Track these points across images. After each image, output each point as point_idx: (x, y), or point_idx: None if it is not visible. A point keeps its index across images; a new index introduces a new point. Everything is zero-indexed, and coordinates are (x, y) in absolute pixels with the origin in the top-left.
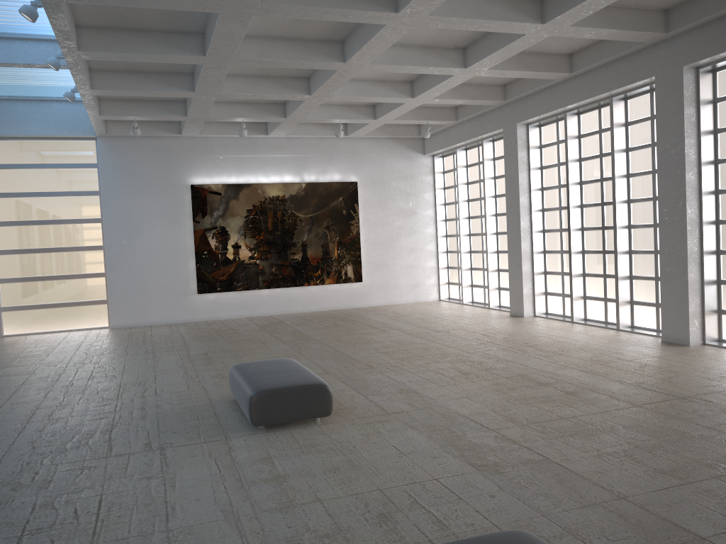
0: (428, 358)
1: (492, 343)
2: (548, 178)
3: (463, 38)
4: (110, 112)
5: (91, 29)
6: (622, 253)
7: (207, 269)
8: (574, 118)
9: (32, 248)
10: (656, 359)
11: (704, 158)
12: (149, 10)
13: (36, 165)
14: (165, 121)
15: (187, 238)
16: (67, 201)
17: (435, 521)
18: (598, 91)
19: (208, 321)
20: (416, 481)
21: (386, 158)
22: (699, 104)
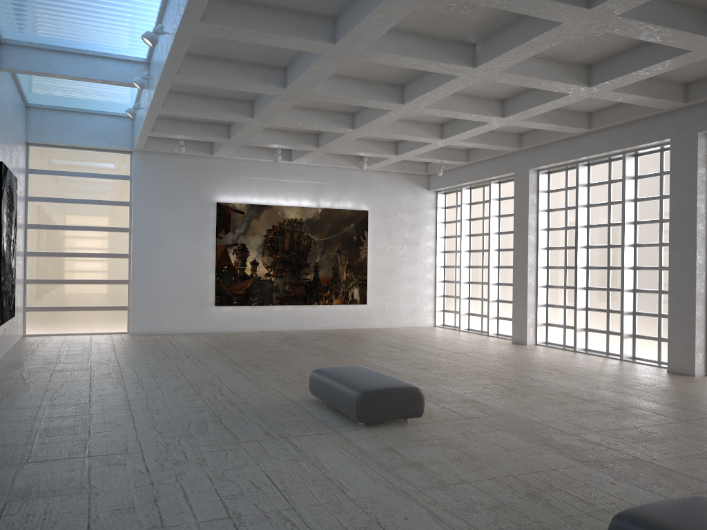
0: (466, 374)
1: (515, 365)
2: (554, 219)
3: (506, 92)
4: (161, 129)
5: (189, 56)
6: (627, 291)
7: (226, 283)
8: (585, 168)
9: (61, 252)
10: (673, 385)
11: None
12: (250, 45)
13: (73, 173)
14: (198, 141)
15: (209, 252)
16: (99, 209)
17: (580, 500)
18: (614, 146)
19: (222, 332)
20: (538, 470)
21: (394, 191)
22: None
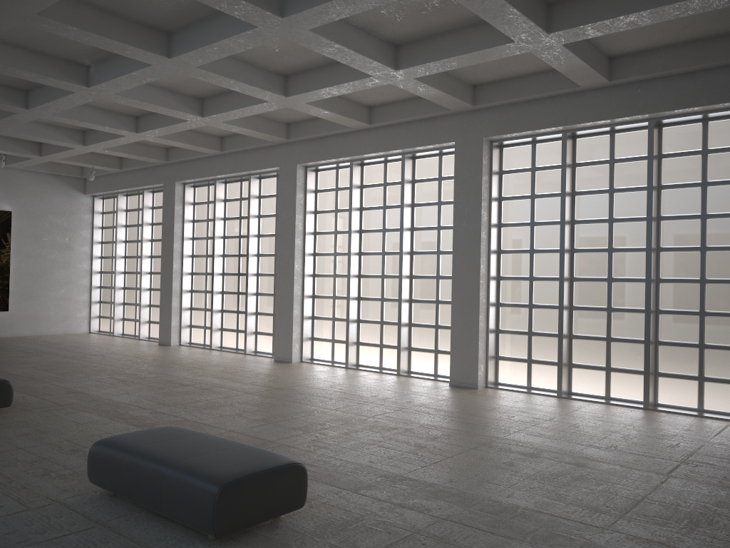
0: (88, 372)
1: (144, 363)
2: (199, 230)
3: (137, 110)
4: None
5: None
6: (251, 295)
7: None
8: (222, 185)
9: None
10: (268, 370)
11: (308, 229)
12: None
13: None
14: None
15: None
16: None
17: None
18: (241, 169)
19: None
20: (95, 435)
21: (45, 192)
22: (306, 192)
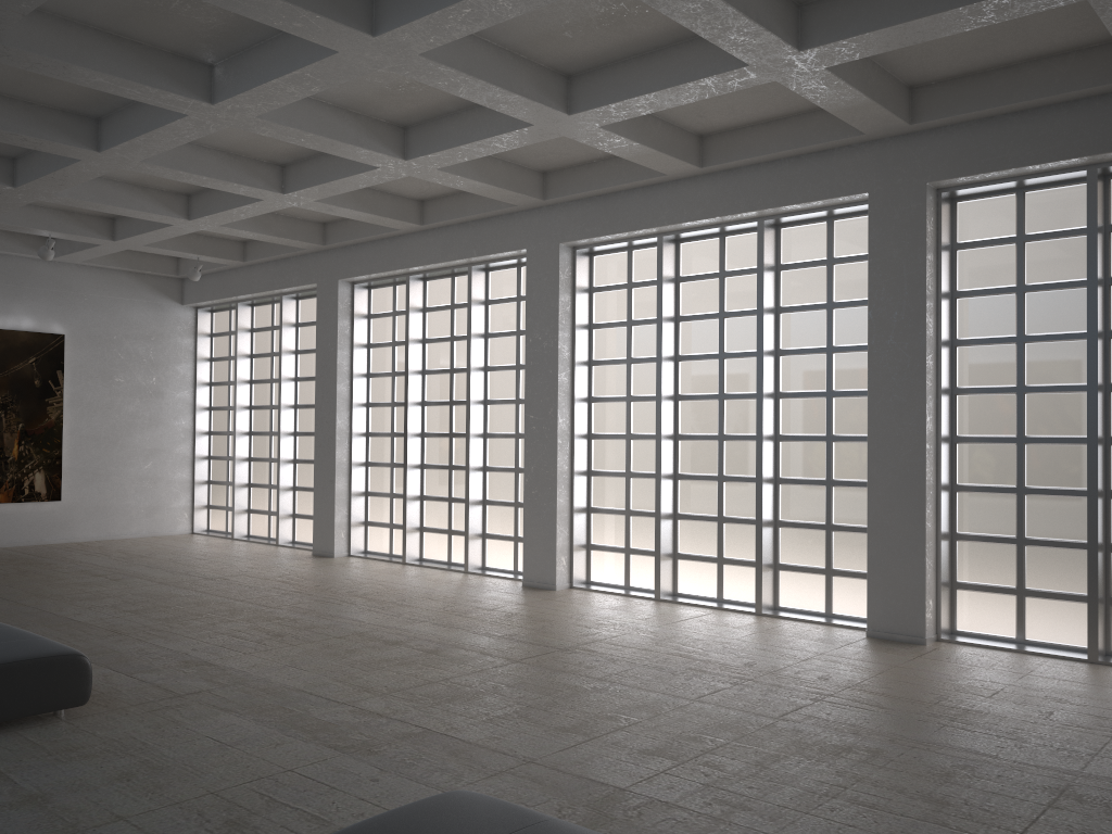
0: (210, 616)
1: (301, 594)
2: (378, 360)
3: (286, 152)
4: None
5: None
6: (475, 470)
7: None
8: (419, 284)
9: None
10: (523, 606)
11: (578, 357)
12: None
13: None
14: None
15: None
16: None
17: (311, 818)
18: (456, 254)
19: None
20: (263, 775)
21: (118, 302)
22: (575, 291)
